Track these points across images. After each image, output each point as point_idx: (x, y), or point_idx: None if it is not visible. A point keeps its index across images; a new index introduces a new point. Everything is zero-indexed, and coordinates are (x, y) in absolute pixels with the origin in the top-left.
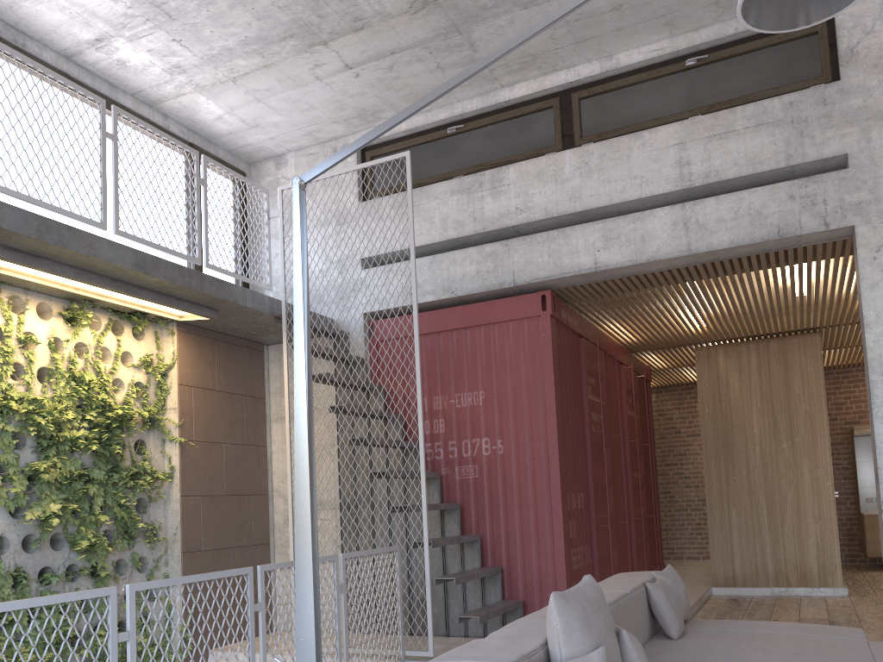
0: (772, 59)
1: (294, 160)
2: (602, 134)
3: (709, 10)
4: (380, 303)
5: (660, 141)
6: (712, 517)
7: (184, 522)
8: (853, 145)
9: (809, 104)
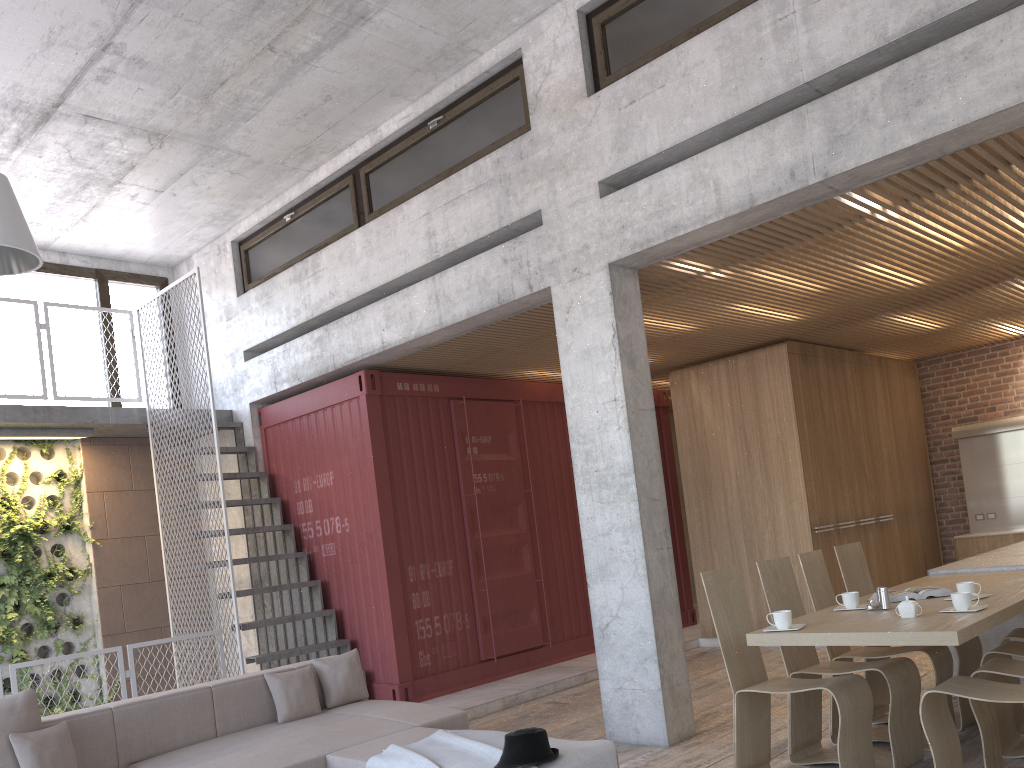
0: (491, 110)
1: (197, 261)
2: (382, 209)
3: (419, 76)
4: (258, 393)
5: (414, 213)
6: (697, 561)
7: (103, 610)
8: (544, 199)
9: (511, 160)
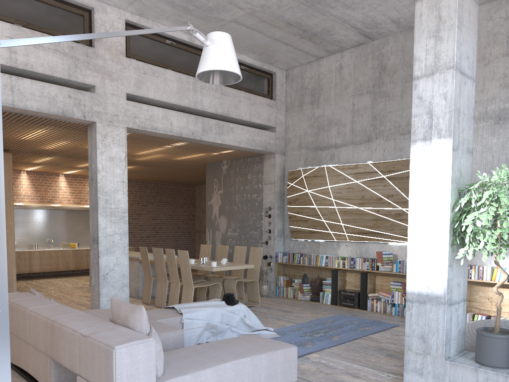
0: (62, 16)
1: None
2: None
3: None
4: None
5: None
6: None
7: None
8: (98, 83)
9: (80, 52)
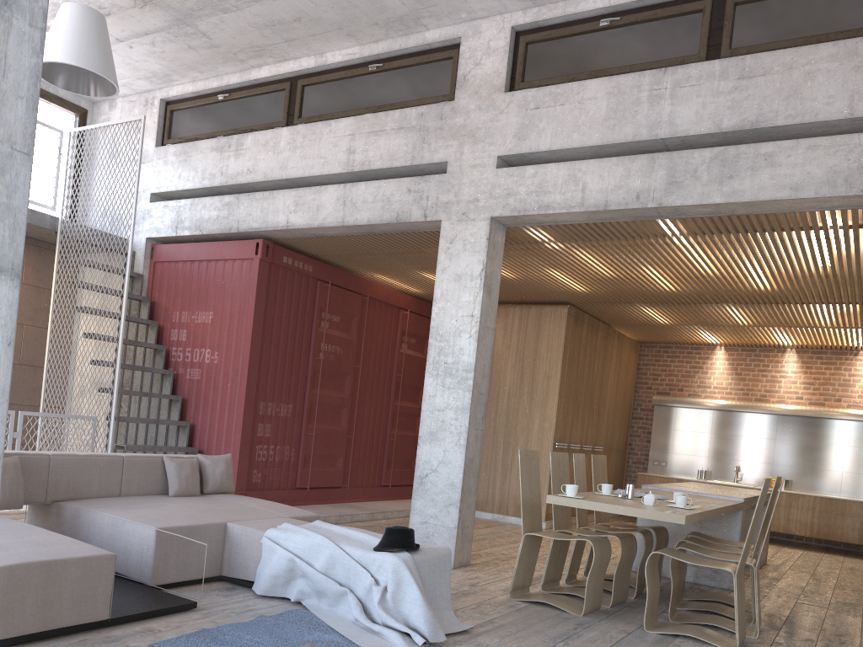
0: (423, 74)
1: (121, 105)
2: (311, 118)
3: (375, 29)
4: (157, 232)
5: (341, 131)
6: None
7: None
8: (452, 155)
9: (432, 117)
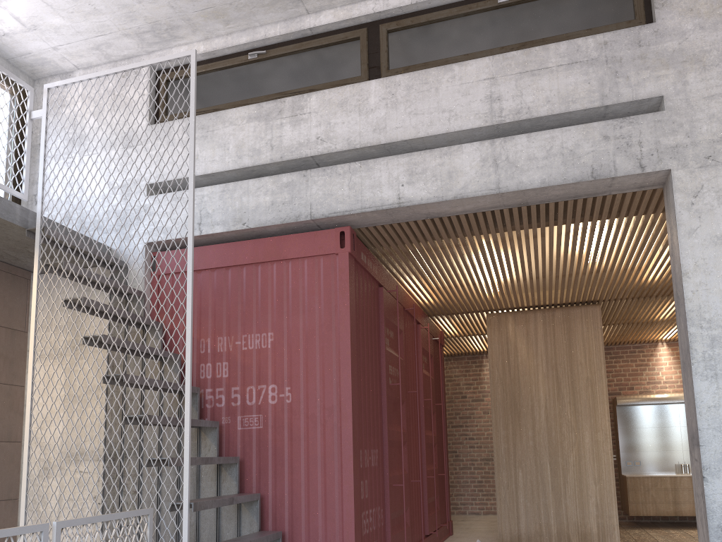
0: (585, 1)
1: None
2: (410, 67)
3: None
4: (165, 233)
5: (471, 75)
6: (500, 477)
7: None
8: (669, 87)
9: (624, 45)
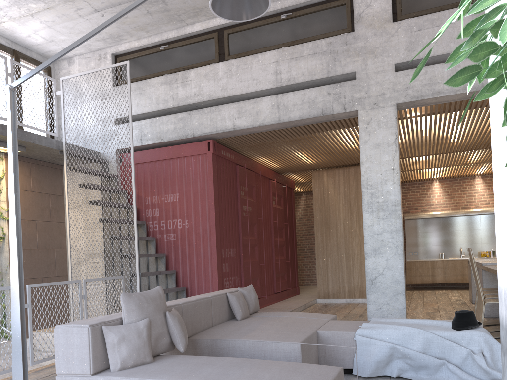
0: (323, 17)
1: (78, 61)
2: (239, 54)
3: None
4: (125, 144)
5: (267, 60)
6: (318, 262)
7: None
8: (358, 67)
9: (339, 44)
